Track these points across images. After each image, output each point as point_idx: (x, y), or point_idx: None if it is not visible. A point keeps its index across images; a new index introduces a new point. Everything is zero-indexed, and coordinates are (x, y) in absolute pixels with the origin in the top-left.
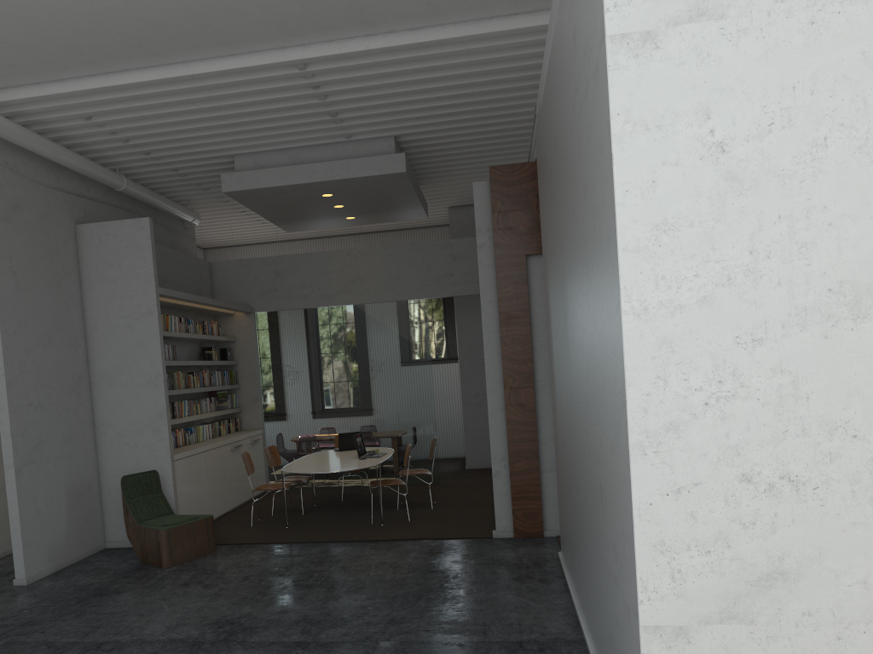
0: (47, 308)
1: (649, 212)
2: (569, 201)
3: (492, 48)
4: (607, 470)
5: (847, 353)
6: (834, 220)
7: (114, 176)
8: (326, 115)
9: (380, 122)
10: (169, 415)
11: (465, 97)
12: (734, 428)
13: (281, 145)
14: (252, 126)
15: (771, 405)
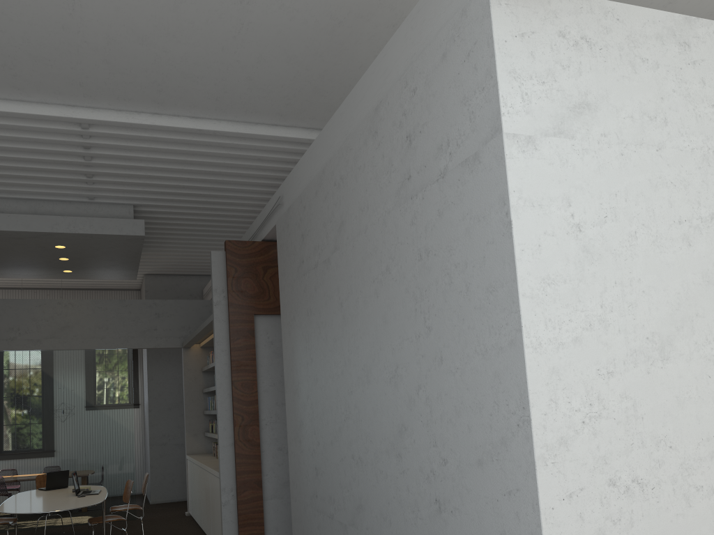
0: None
1: (538, 268)
2: (374, 265)
3: (250, 147)
4: (461, 484)
5: (661, 385)
6: (645, 289)
7: None
8: (82, 175)
9: (128, 190)
10: None
11: (207, 183)
12: (602, 442)
13: (24, 195)
14: (5, 172)
15: (622, 423)
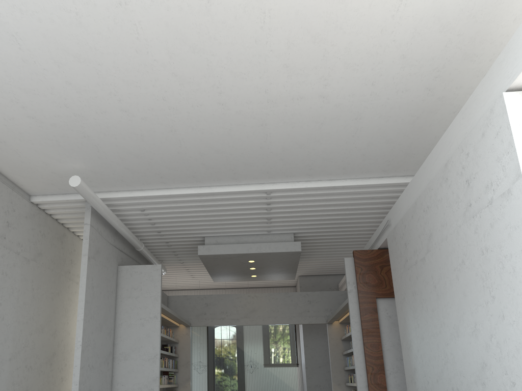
0: (102, 309)
1: None
2: (454, 259)
3: (366, 192)
4: None
5: None
6: None
7: (139, 242)
8: (265, 219)
9: (291, 224)
10: (159, 380)
11: (339, 215)
12: None
13: (232, 233)
14: (224, 221)
15: None
